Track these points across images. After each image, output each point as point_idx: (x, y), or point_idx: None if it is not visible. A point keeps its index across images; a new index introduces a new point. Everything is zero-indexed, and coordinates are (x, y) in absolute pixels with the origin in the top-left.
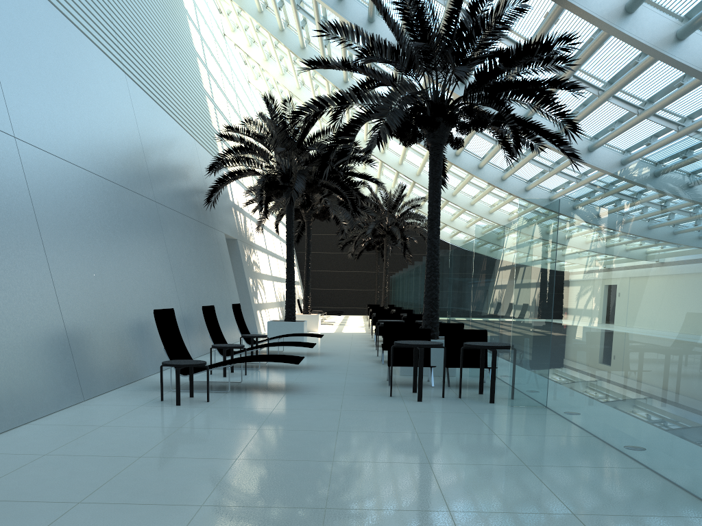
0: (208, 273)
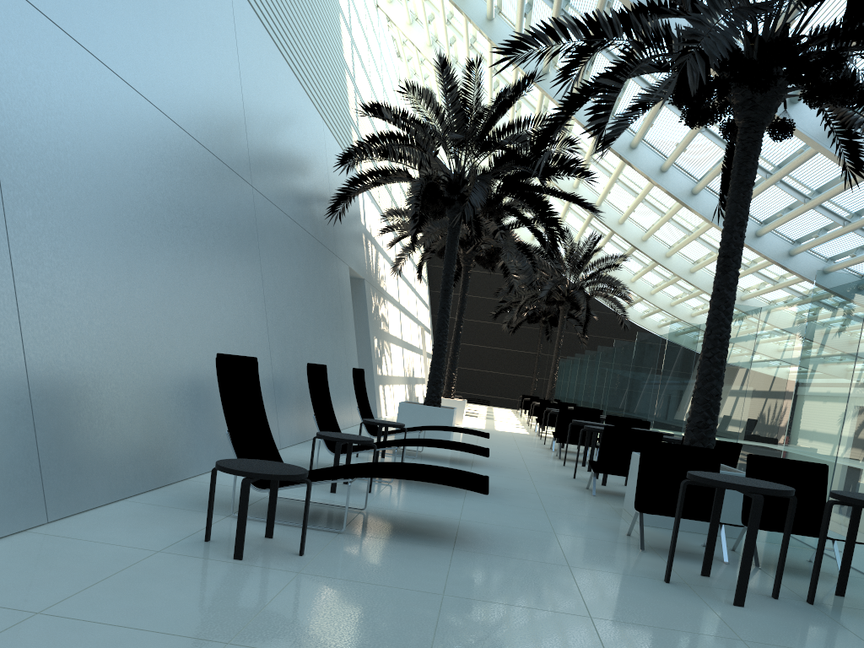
0: (320, 318)
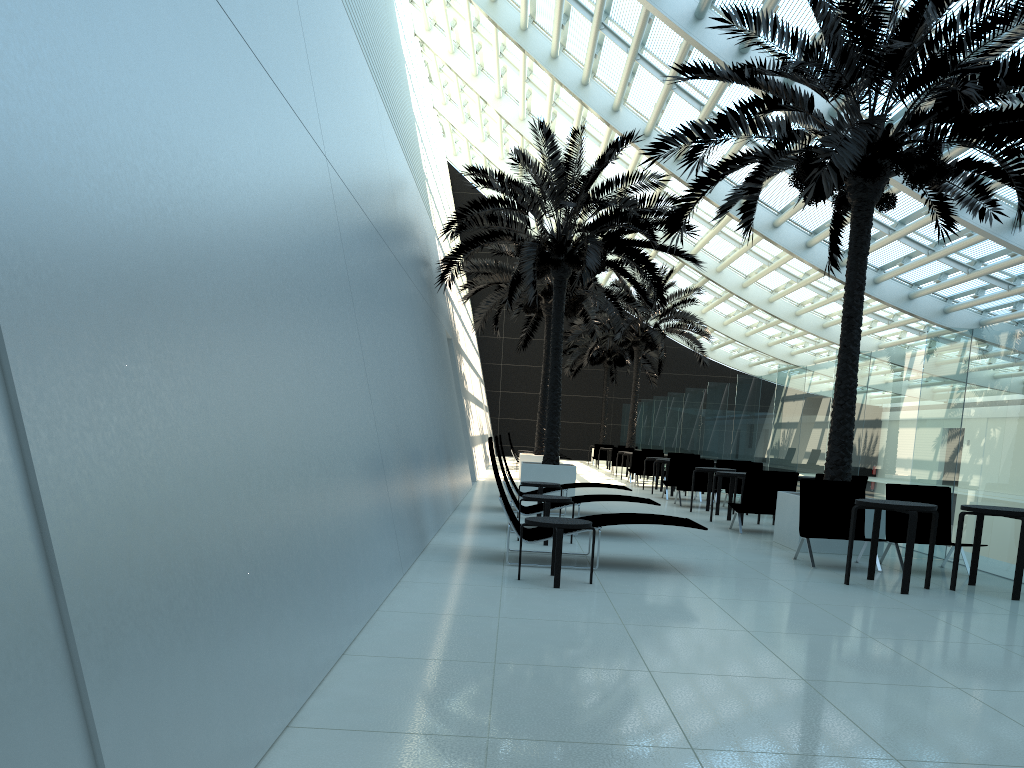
0: (443, 387)
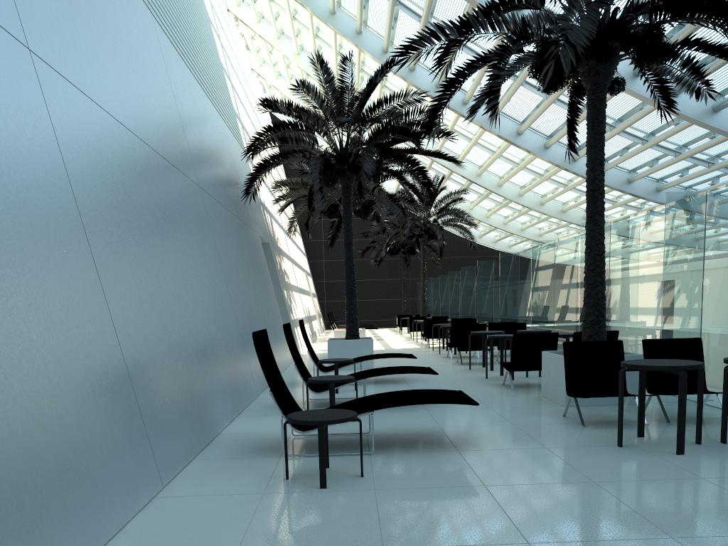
0: (254, 283)
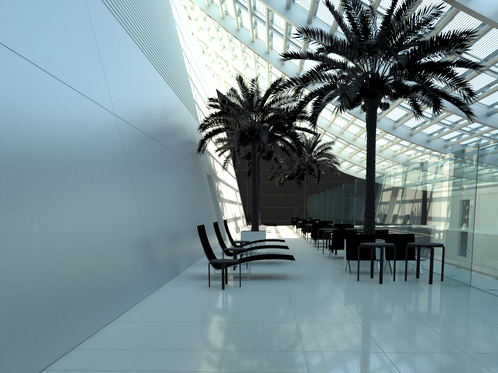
0: (201, 199)
